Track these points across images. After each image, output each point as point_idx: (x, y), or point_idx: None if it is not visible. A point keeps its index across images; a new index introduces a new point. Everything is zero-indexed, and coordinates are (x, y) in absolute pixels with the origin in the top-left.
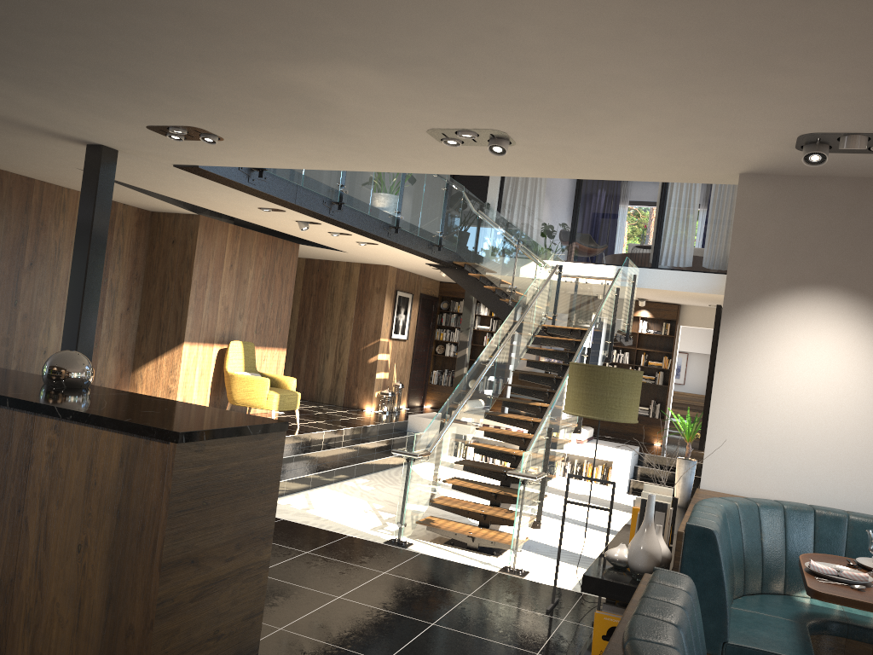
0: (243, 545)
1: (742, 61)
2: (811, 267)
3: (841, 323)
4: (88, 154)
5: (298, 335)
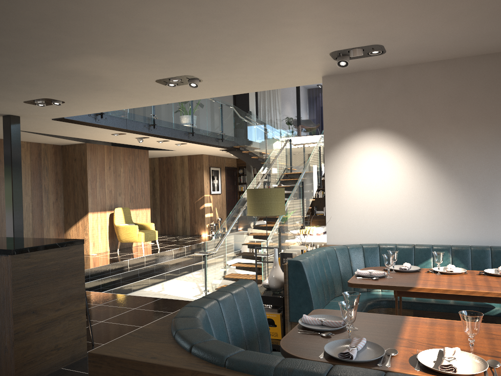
0: (66, 302)
1: (265, 24)
2: (363, 119)
3: (382, 146)
4: (4, 121)
5: (161, 200)
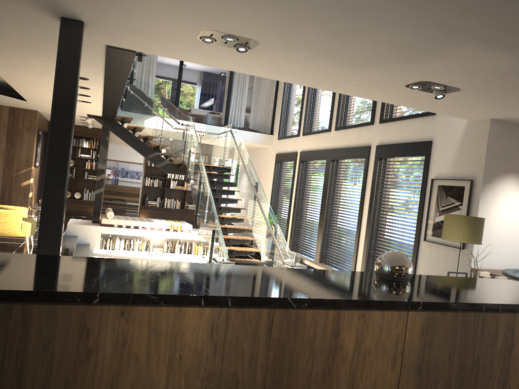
0: None
1: None
2: (511, 165)
3: (518, 190)
4: (65, 28)
5: None
